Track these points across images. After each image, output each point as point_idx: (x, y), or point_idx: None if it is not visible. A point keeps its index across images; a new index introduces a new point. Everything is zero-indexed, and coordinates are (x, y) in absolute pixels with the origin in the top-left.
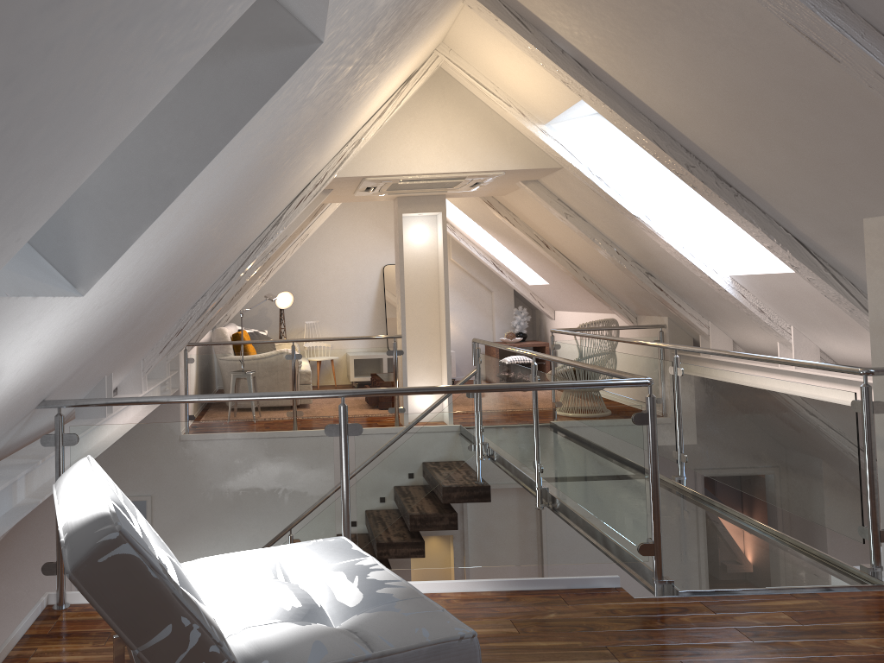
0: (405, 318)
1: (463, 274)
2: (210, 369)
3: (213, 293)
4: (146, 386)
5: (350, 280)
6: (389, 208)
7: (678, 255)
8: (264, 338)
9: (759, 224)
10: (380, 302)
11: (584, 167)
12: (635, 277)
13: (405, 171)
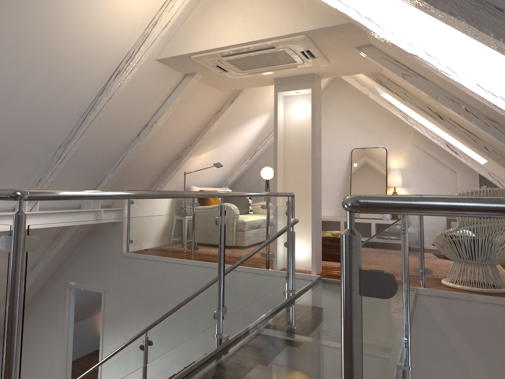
0: (276, 179)
1: (426, 157)
2: (142, 209)
3: (65, 144)
4: (37, 208)
5: (324, 160)
6: (358, 104)
7: (477, 96)
8: (241, 198)
9: (463, 14)
10: (348, 178)
11: (351, 9)
12: (492, 137)
13: (214, 45)
